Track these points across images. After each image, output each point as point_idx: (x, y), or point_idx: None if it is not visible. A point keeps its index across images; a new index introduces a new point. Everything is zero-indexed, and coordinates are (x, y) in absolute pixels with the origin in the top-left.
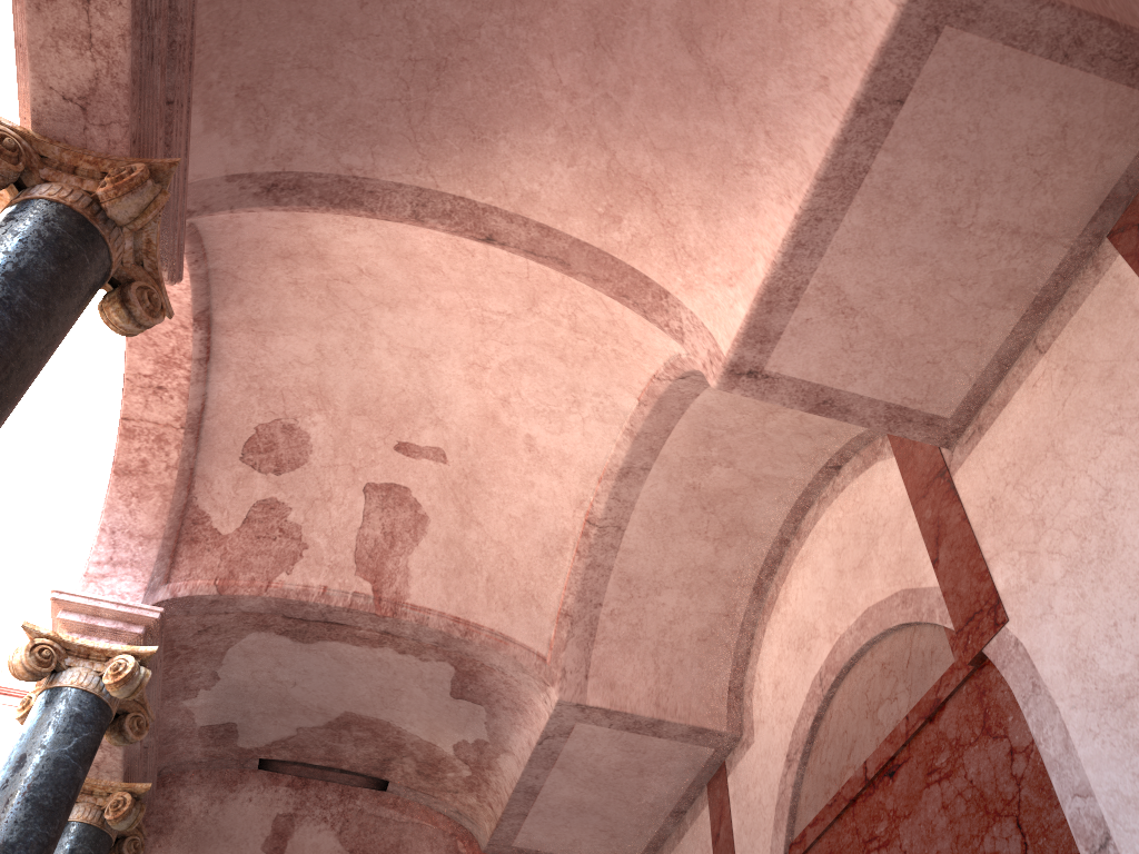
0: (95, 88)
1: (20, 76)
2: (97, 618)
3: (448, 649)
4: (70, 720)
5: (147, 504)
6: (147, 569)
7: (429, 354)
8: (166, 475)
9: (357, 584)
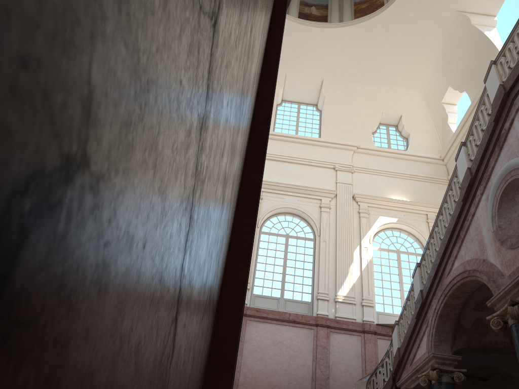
0: None
1: (513, 285)
2: (444, 360)
3: None
4: None
5: (447, 323)
6: (449, 342)
7: None
8: (453, 316)
9: (504, 339)
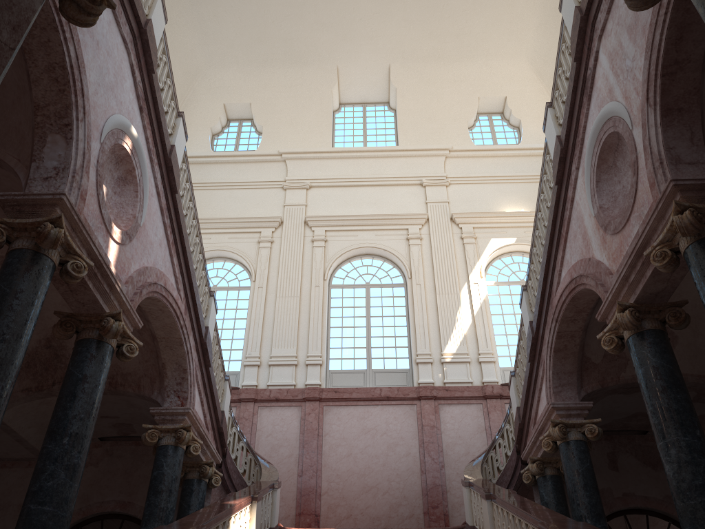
0: (663, 289)
1: (620, 283)
2: (569, 410)
3: (695, 387)
4: (582, 453)
5: (568, 360)
6: (574, 385)
7: (683, 279)
8: (574, 348)
9: None
